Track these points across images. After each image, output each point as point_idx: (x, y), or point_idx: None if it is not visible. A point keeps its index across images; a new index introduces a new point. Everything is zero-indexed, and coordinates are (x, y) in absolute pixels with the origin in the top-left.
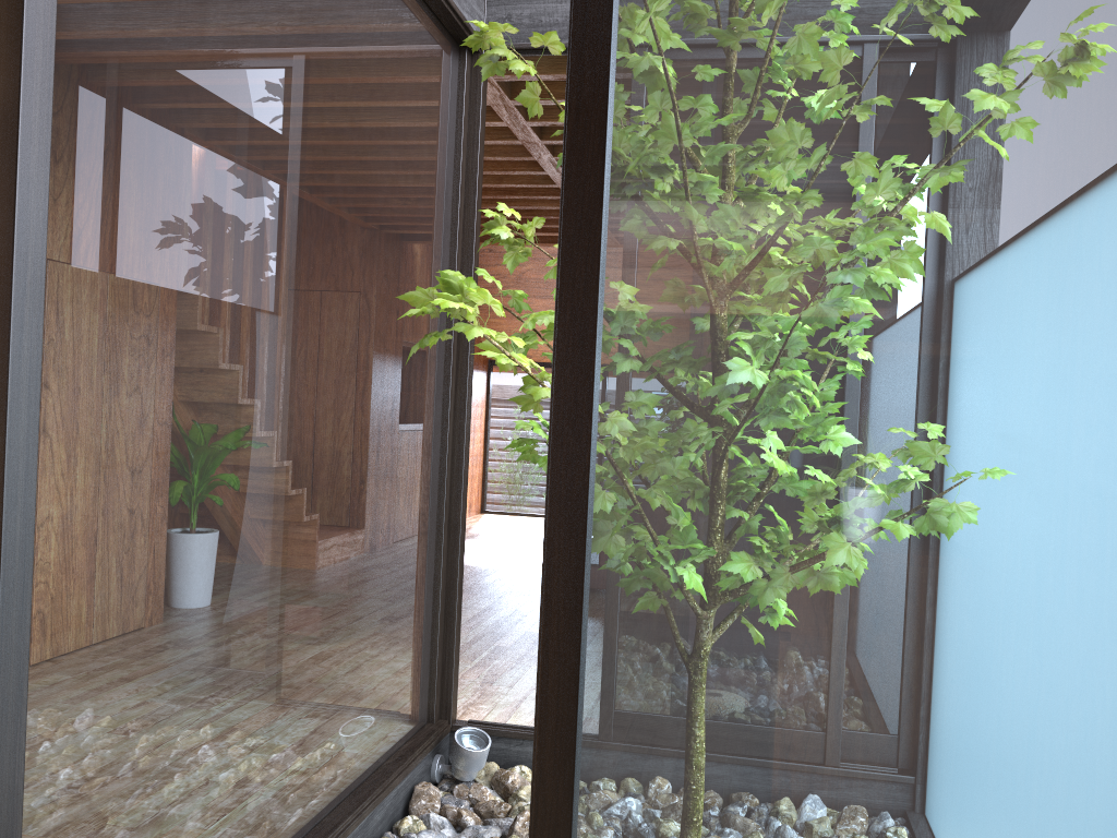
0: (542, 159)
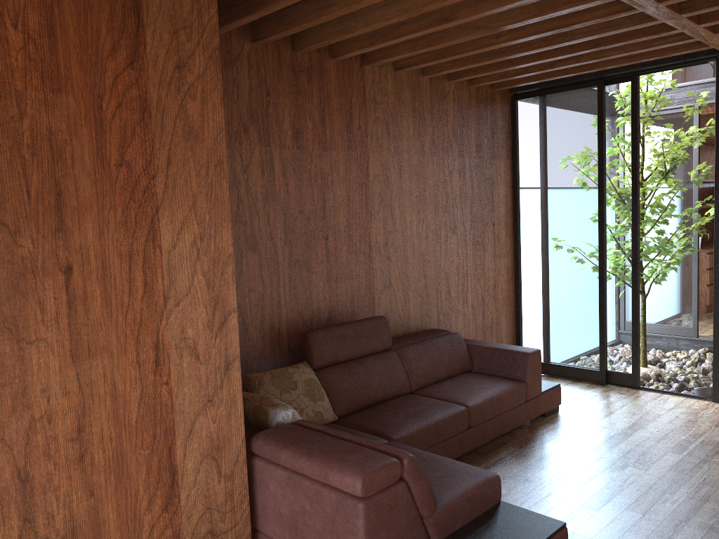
0: (652, 6)
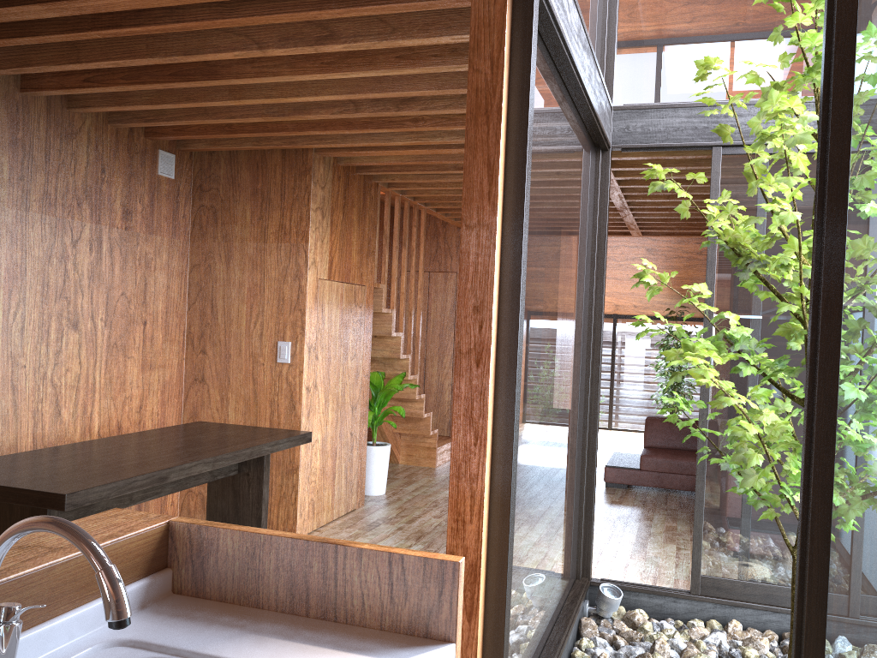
0: (613, 194)
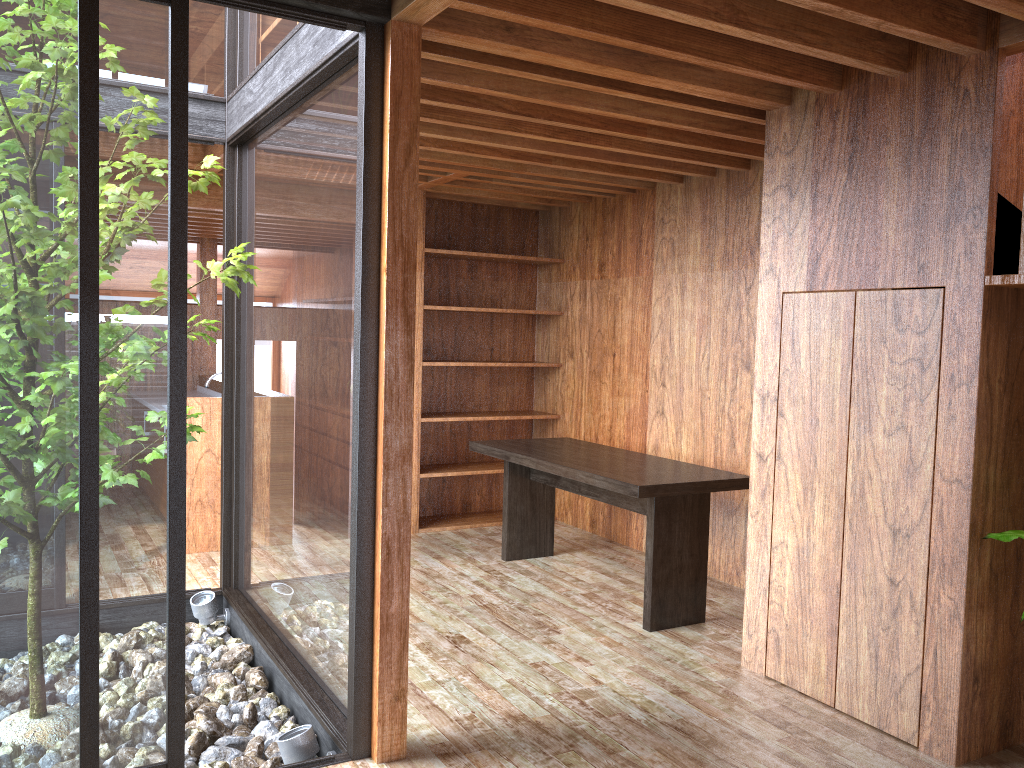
0: None
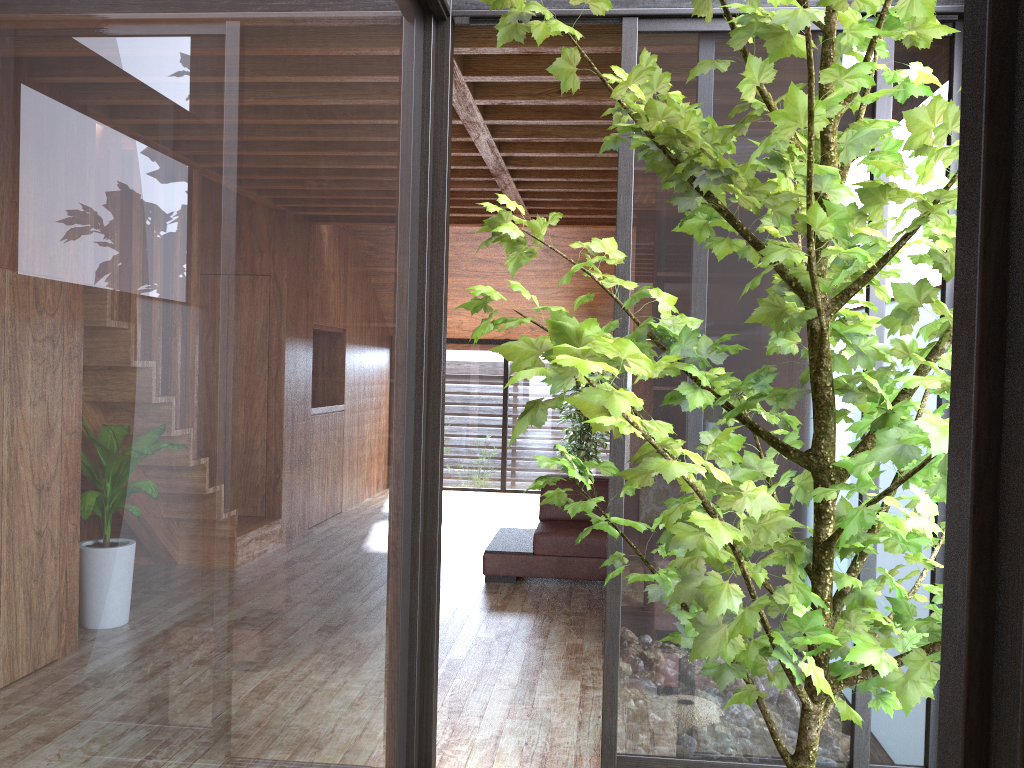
0: (480, 140)
